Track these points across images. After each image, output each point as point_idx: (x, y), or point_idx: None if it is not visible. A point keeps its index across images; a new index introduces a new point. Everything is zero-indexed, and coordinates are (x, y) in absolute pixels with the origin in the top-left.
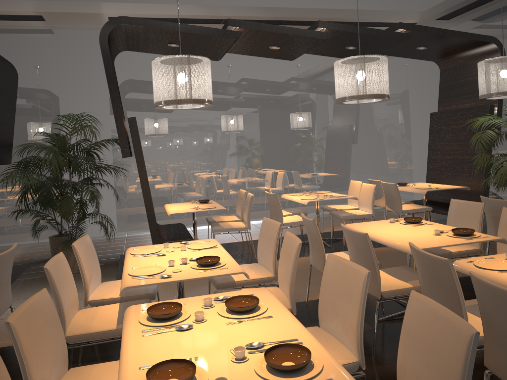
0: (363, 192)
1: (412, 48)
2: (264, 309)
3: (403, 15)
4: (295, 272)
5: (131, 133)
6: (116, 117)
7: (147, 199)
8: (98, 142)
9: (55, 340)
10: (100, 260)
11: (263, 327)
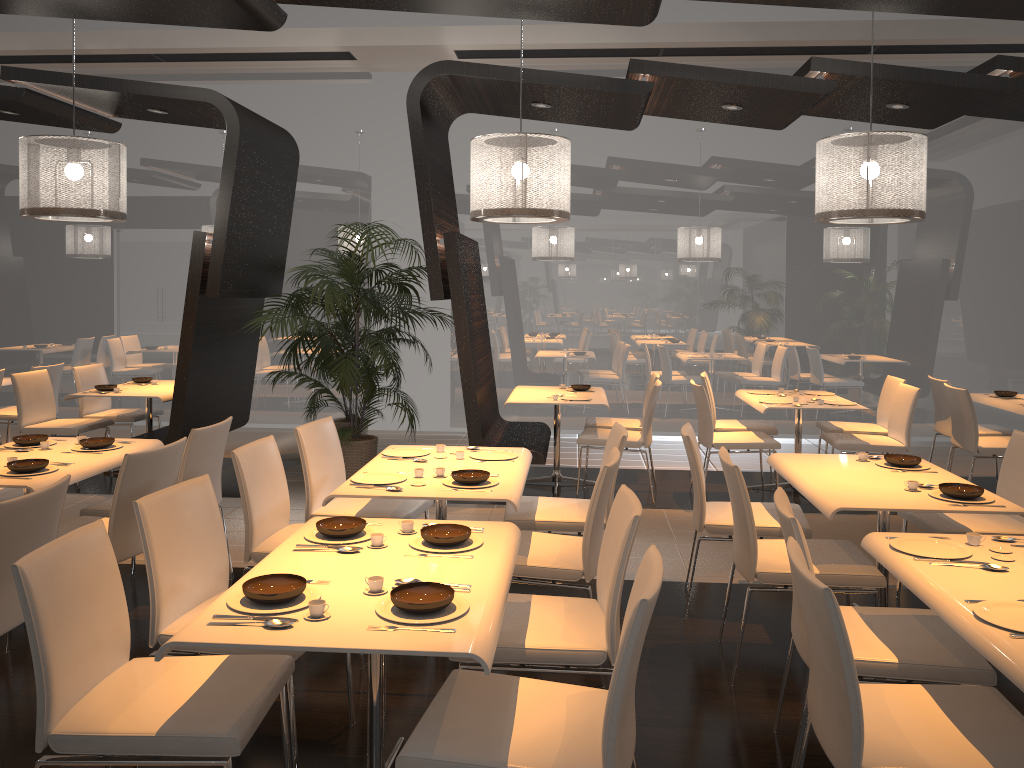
0: (897, 402)
1: None
2: (471, 547)
3: None
4: (593, 512)
5: (447, 259)
6: (425, 231)
7: (465, 372)
8: (400, 270)
9: (208, 543)
10: None
11: (445, 566)
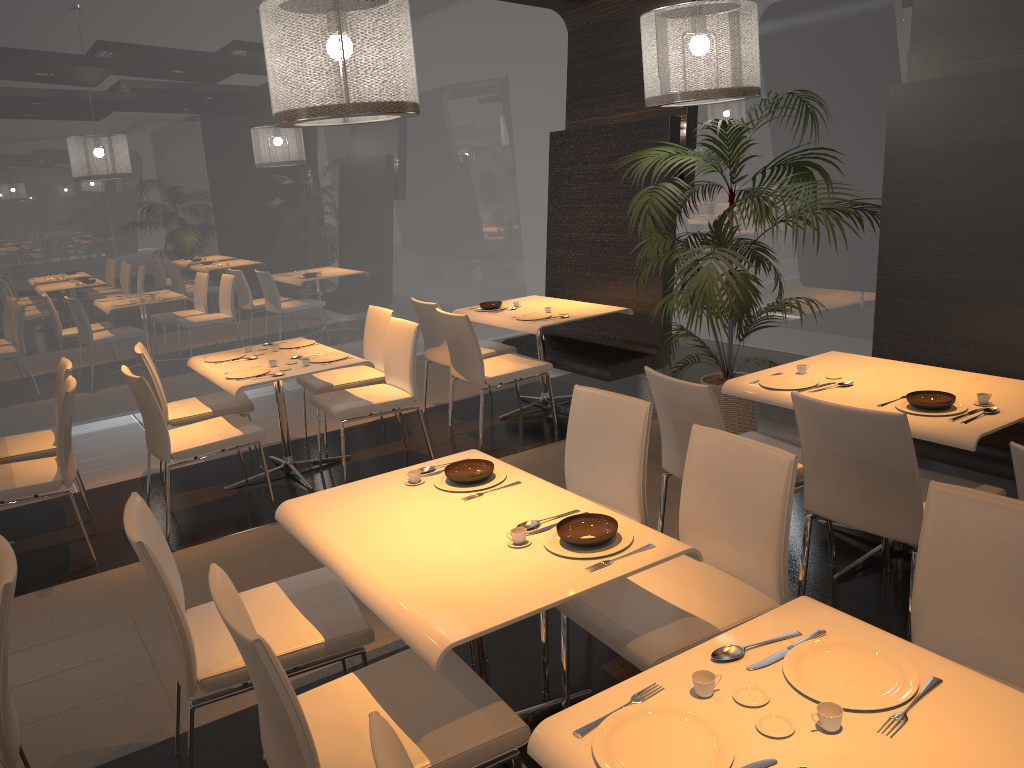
0: (393, 341)
1: None
2: None
3: None
4: None
5: None
6: None
7: None
8: None
9: None
10: None
11: None
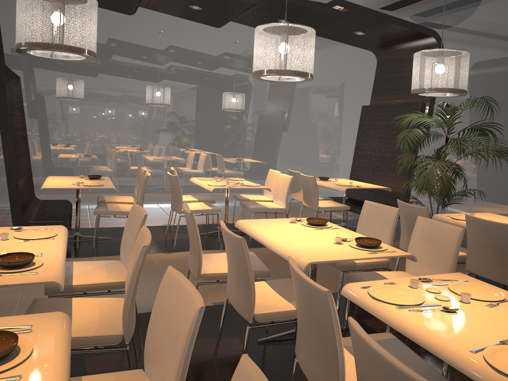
0: (279, 183)
1: (350, 32)
2: (19, 360)
3: None
4: (133, 285)
5: None
6: None
7: (10, 167)
8: None
9: None
10: None
11: None
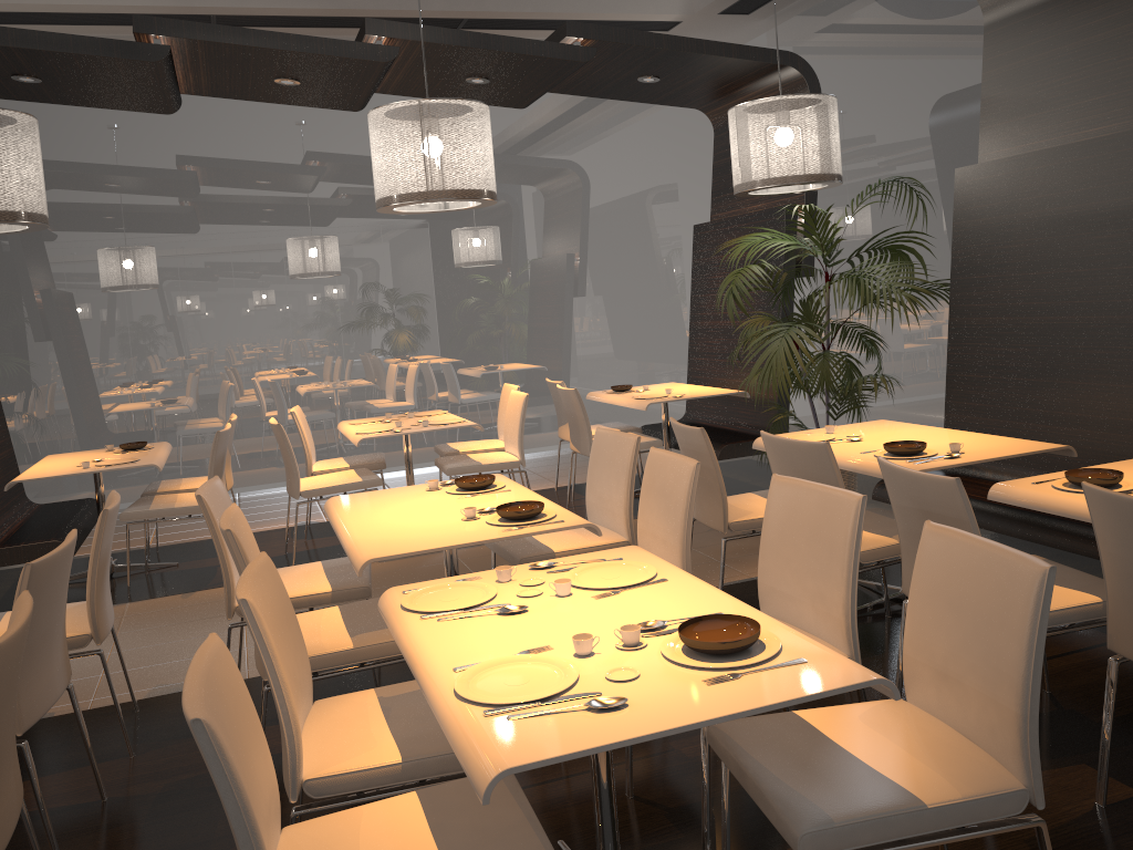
0: (510, 412)
1: (629, 80)
2: None
3: (644, 3)
4: None
5: None
6: None
7: None
8: None
9: None
10: None
11: None
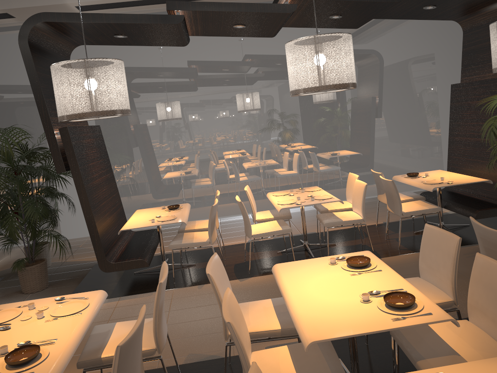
0: (355, 191)
1: (418, 9)
2: None
3: None
4: None
5: (64, 145)
6: (46, 129)
7: (88, 217)
8: (40, 154)
9: None
10: (71, 271)
11: None
